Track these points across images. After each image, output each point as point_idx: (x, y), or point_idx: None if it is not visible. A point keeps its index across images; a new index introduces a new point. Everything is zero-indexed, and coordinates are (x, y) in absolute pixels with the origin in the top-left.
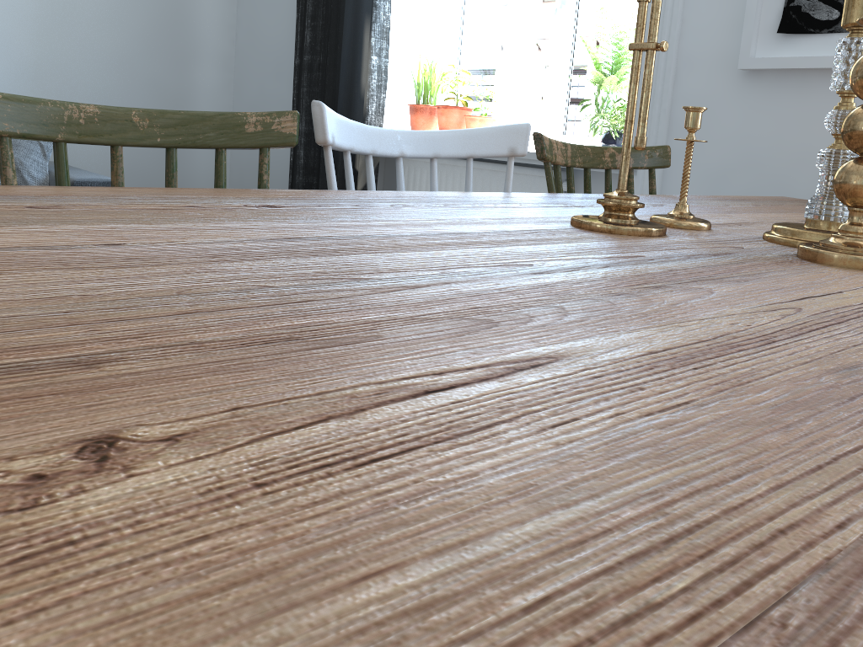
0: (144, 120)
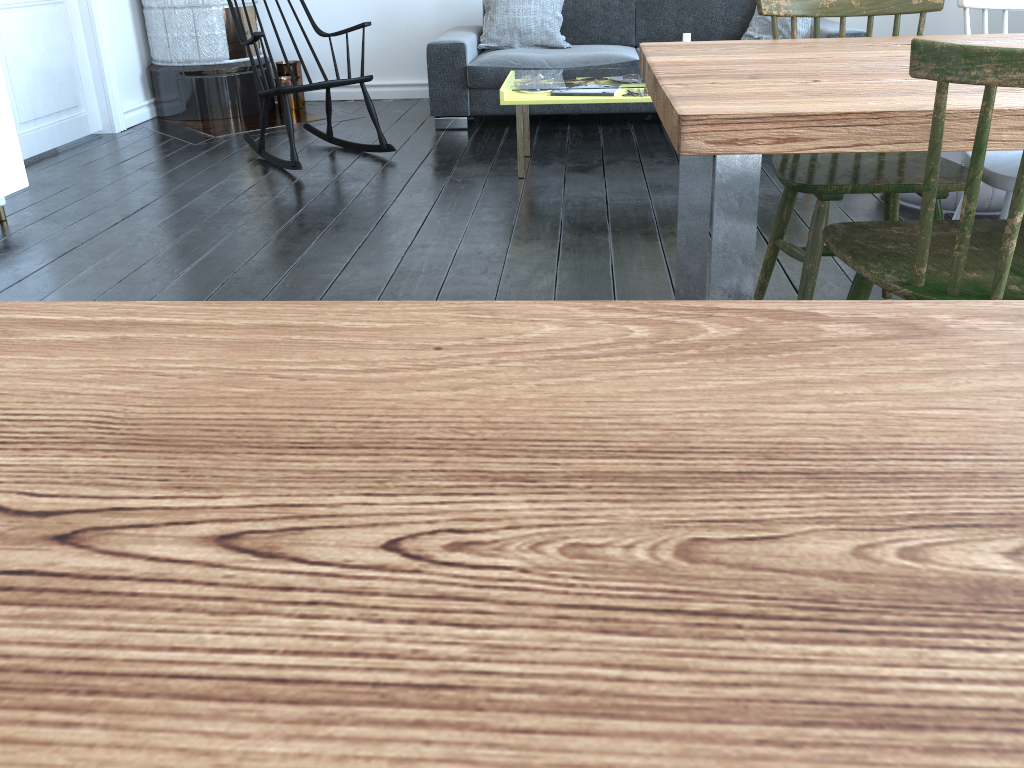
0: (857, 3)
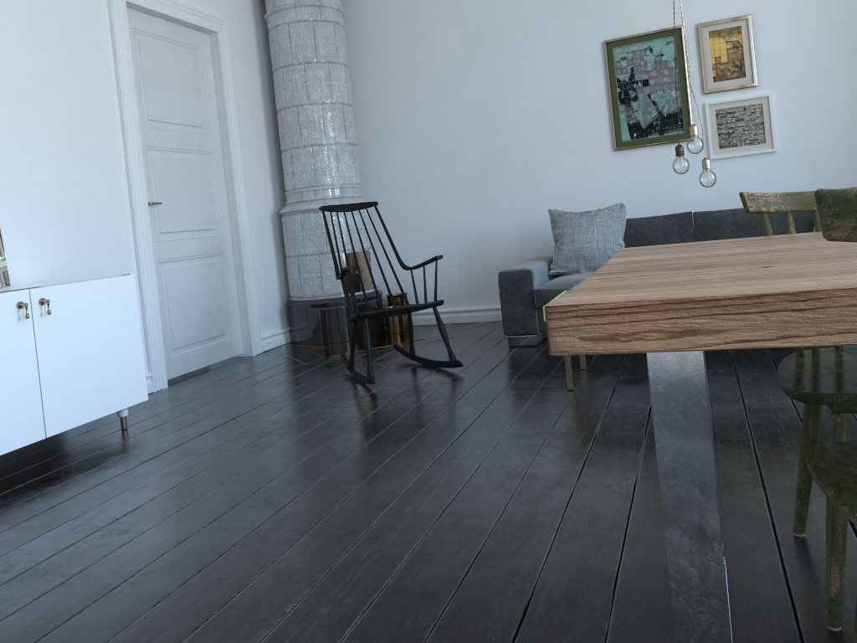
0: None
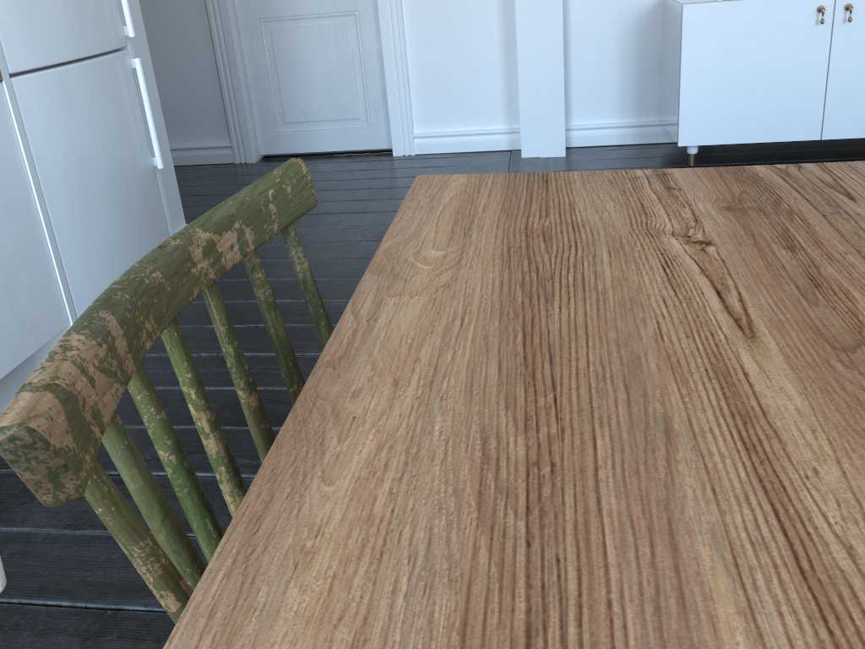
0: None
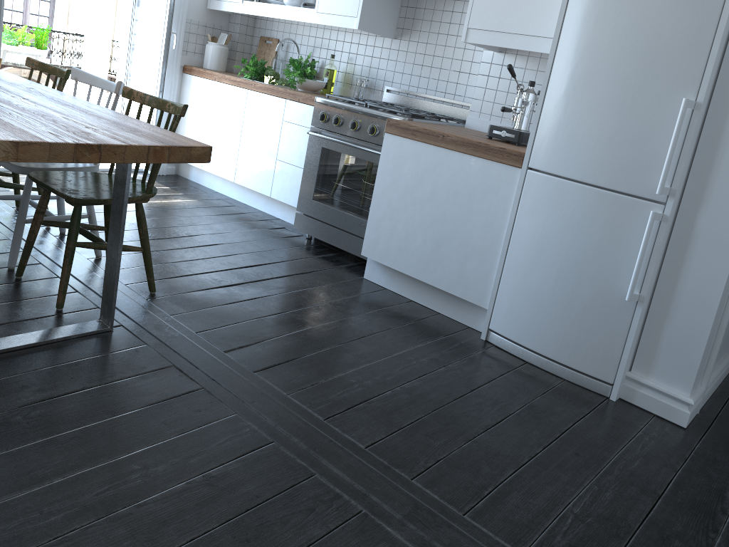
0: None
